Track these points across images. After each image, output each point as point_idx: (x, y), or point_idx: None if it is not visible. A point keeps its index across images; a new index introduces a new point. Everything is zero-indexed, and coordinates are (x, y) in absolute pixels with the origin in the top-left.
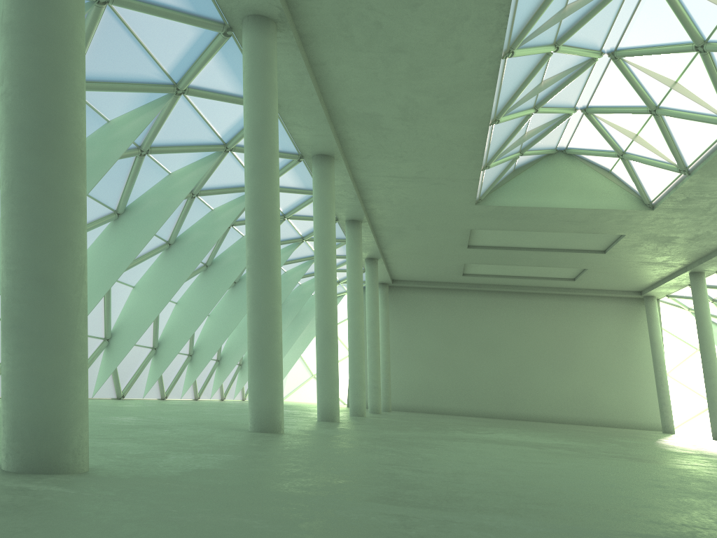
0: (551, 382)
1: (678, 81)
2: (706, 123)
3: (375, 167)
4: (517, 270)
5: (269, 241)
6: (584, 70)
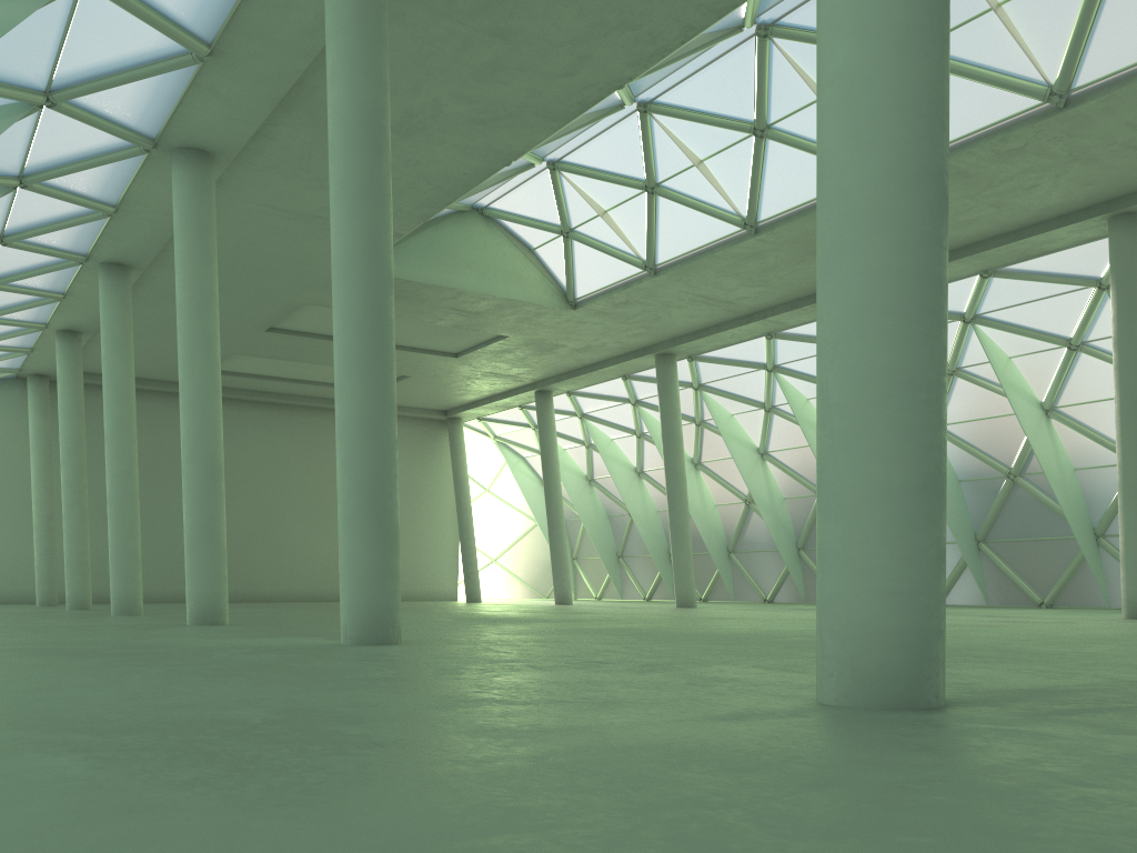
0: (310, 542)
1: (704, 161)
2: (713, 218)
3: (259, 186)
4: (303, 370)
5: (391, 320)
6: (605, 116)
